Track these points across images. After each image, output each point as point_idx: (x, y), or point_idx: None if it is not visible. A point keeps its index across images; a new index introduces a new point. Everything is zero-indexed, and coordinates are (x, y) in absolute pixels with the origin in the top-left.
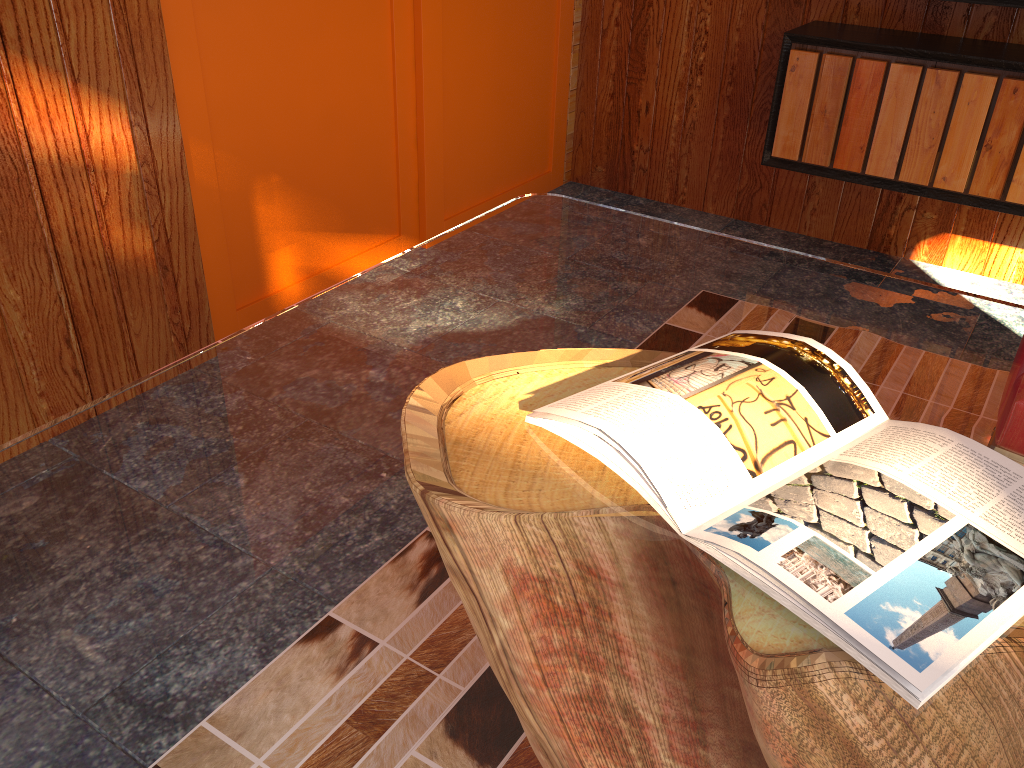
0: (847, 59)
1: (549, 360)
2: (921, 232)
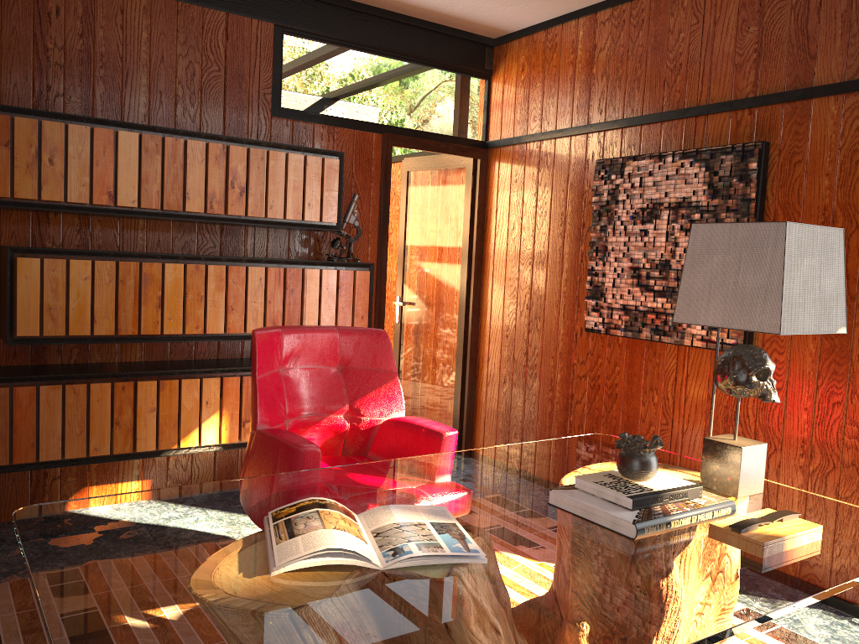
0: (6, 388)
1: (225, 557)
2: (68, 492)
